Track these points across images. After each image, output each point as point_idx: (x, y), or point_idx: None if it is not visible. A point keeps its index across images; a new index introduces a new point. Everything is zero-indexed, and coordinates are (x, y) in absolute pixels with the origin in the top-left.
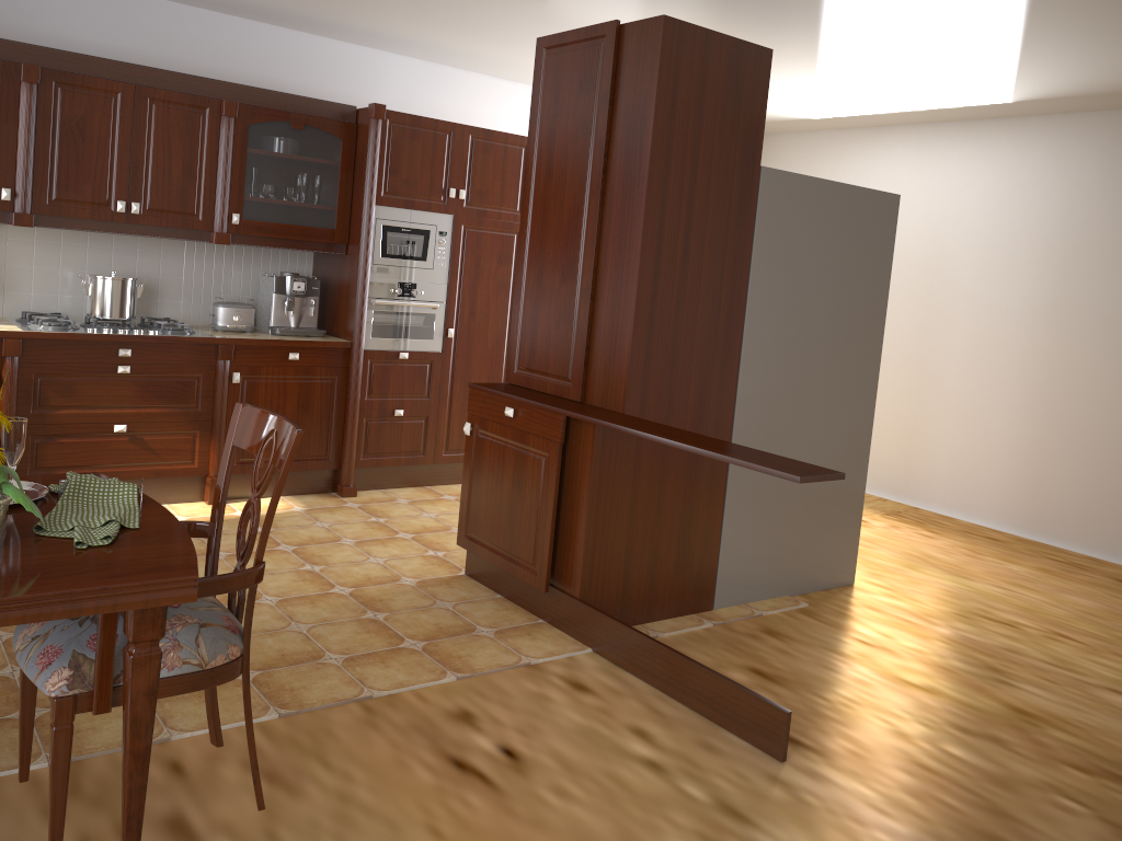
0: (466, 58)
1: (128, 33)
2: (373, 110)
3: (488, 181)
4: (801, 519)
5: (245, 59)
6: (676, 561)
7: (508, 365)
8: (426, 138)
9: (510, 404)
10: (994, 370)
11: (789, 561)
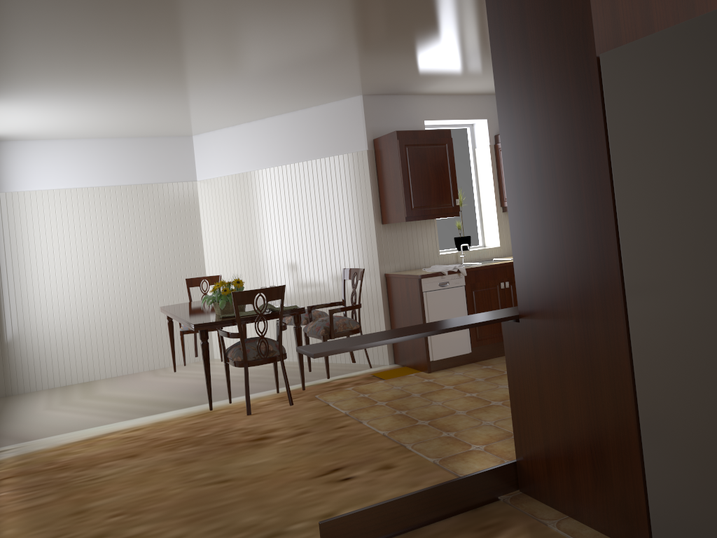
0: None
1: None
2: None
3: None
4: None
5: None
6: (593, 472)
7: None
8: None
9: None
10: None
11: None
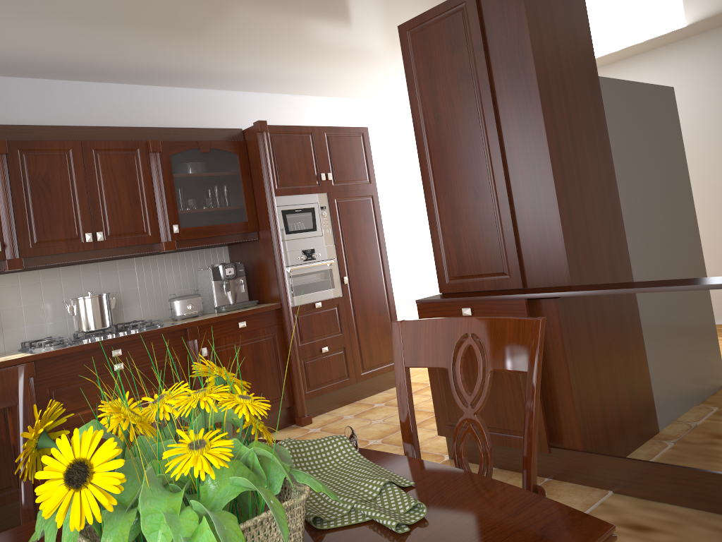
0: (303, 83)
1: (61, 110)
2: (258, 125)
3: (344, 163)
4: (687, 342)
5: (150, 114)
6: (629, 398)
7: (439, 279)
8: (297, 140)
9: (463, 305)
10: (721, 212)
11: (689, 377)
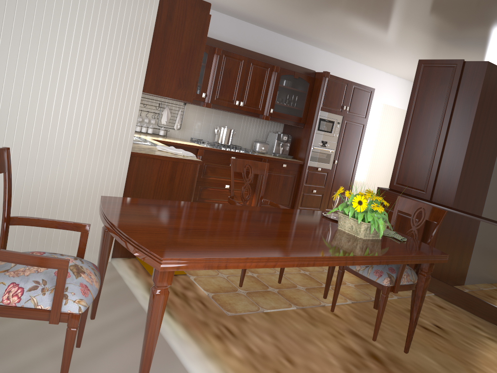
0: (350, 54)
1: (237, 35)
2: (325, 73)
3: (356, 104)
4: (495, 254)
5: (273, 48)
6: (457, 264)
7: (391, 181)
8: (339, 85)
9: None
10: None
11: (489, 270)
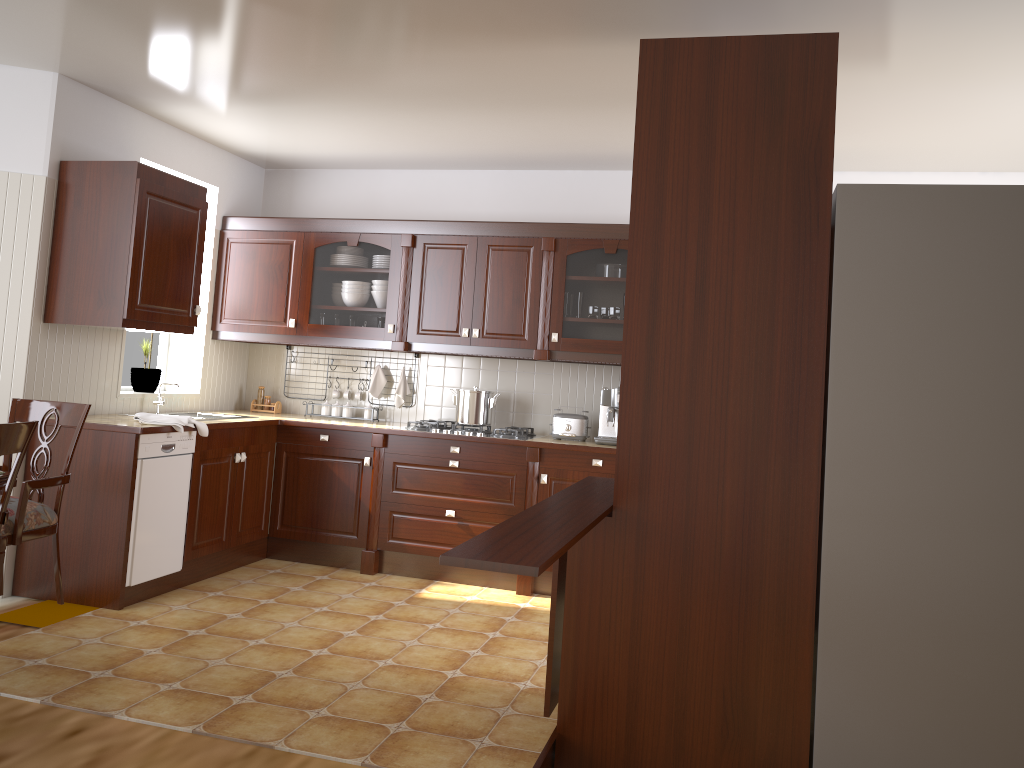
0: None
1: (512, 201)
2: None
3: None
4: (1013, 734)
5: (604, 204)
6: (722, 727)
7: None
8: None
9: None
10: None
11: None
